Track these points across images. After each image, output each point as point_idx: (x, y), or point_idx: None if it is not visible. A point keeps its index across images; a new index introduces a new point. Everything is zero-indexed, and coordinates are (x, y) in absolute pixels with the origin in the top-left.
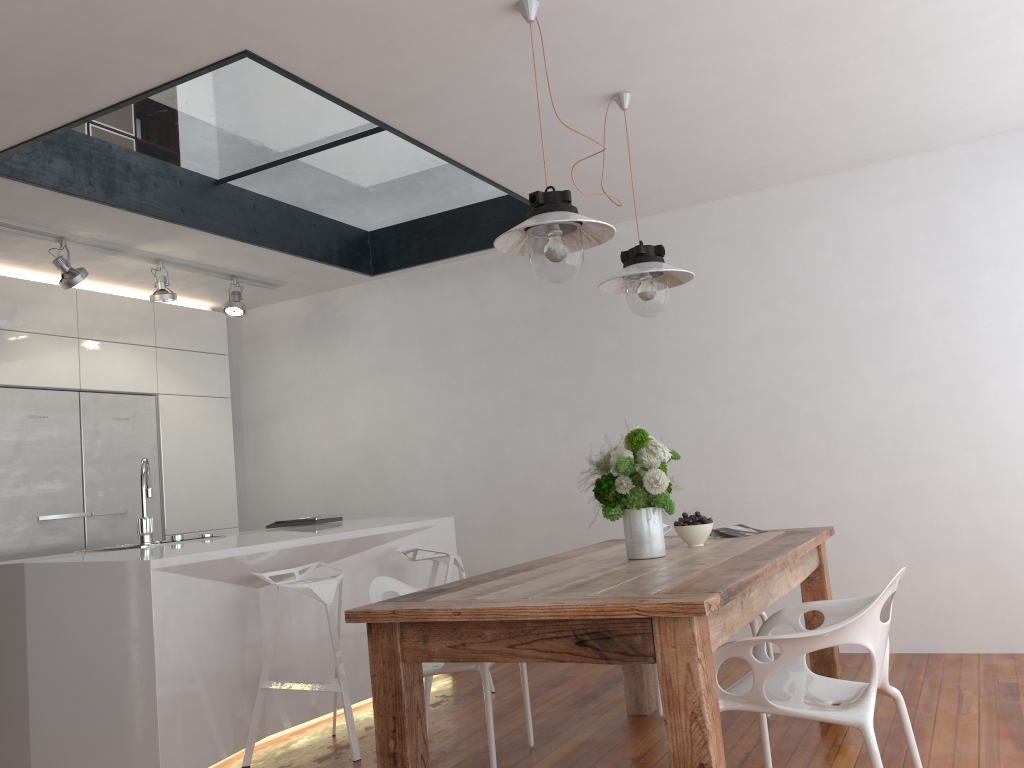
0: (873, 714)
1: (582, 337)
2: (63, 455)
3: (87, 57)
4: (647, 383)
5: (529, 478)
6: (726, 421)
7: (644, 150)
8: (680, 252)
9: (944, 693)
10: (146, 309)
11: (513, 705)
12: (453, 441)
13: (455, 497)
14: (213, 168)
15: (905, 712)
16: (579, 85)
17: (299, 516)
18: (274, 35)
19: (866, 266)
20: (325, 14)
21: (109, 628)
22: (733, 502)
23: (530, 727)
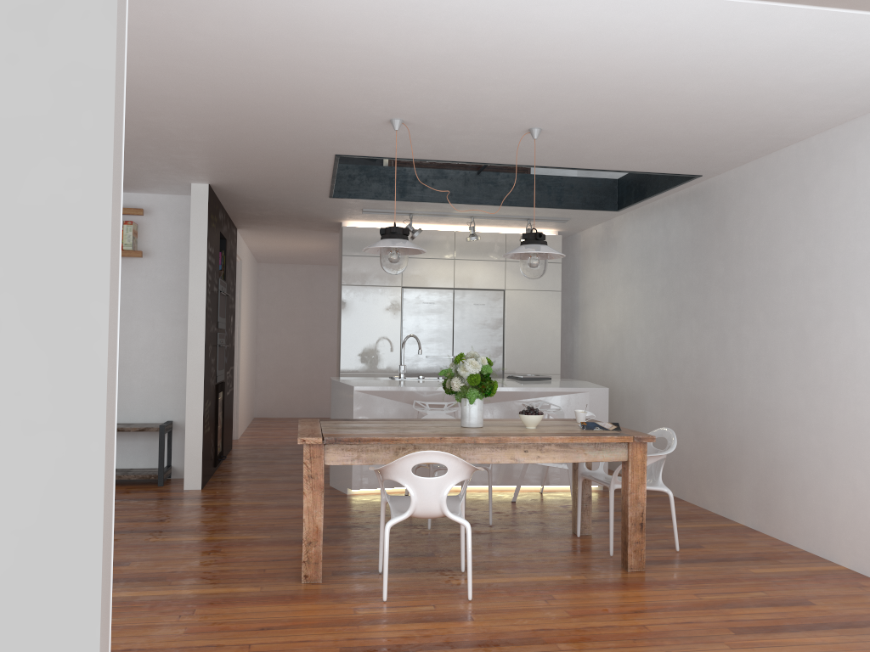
0: (401, 518)
1: (708, 263)
2: (442, 324)
3: (296, 166)
4: (735, 304)
5: (678, 368)
6: (772, 342)
7: (626, 141)
8: (759, 195)
9: (744, 588)
10: (500, 238)
11: (555, 511)
12: (650, 334)
13: (648, 374)
14: (466, 167)
15: (467, 535)
16: (499, 132)
17: (593, 373)
18: (334, 149)
19: (864, 211)
20: (335, 141)
21: (345, 414)
22: (770, 411)
23: (489, 514)
